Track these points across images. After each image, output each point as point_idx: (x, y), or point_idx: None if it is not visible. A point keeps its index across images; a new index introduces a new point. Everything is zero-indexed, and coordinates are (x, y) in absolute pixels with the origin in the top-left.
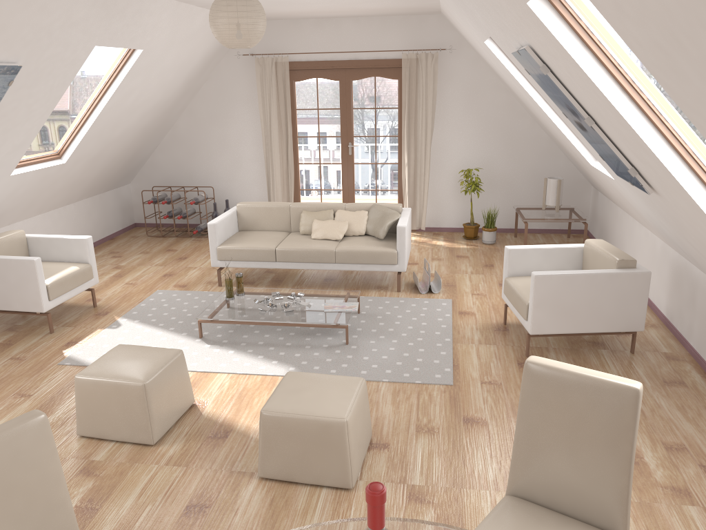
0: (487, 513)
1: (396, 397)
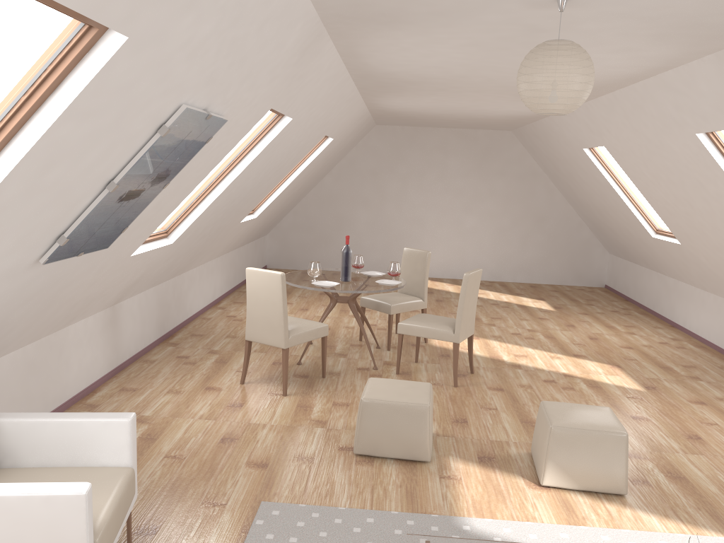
0: (277, 415)
1: (329, 488)
